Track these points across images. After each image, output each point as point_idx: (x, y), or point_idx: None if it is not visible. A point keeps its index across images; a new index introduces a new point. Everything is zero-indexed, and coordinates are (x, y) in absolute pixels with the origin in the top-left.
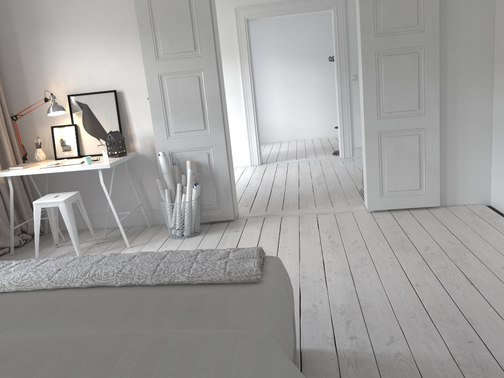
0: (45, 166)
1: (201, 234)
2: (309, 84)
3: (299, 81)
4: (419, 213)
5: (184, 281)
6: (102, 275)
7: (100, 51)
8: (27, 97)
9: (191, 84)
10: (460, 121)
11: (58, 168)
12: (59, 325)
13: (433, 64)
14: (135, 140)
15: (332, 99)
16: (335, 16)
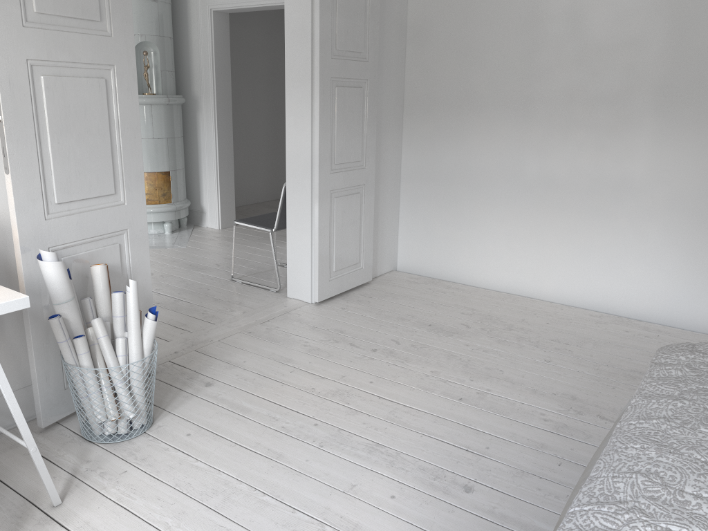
0: None
1: (158, 412)
2: None
3: None
4: (367, 292)
5: None
6: None
7: None
8: None
9: (93, 94)
10: (382, 175)
11: None
12: None
13: (373, 104)
14: None
15: None
16: None
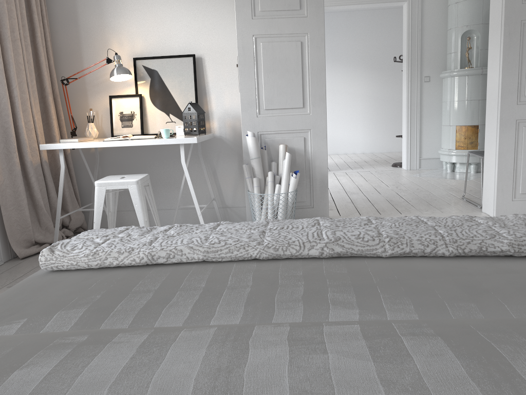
0: (109, 139)
1: None
2: (354, 93)
3: (343, 89)
4: None
5: (507, 250)
6: (352, 239)
7: (179, 6)
8: (81, 59)
9: (291, 50)
10: None
11: (129, 141)
12: (355, 309)
13: None
14: (212, 118)
15: (379, 111)
16: (410, 10)
